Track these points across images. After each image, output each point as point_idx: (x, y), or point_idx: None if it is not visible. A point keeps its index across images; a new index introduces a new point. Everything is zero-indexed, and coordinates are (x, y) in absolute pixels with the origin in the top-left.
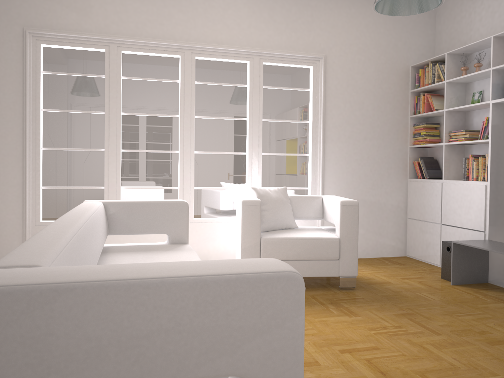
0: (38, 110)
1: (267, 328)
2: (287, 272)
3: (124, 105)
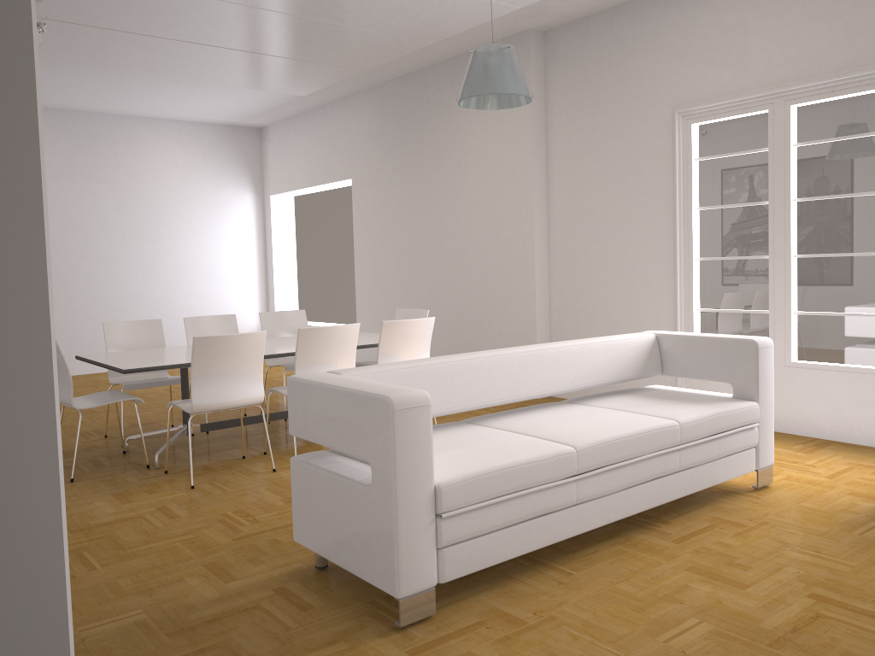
0: (689, 209)
1: (375, 433)
2: (384, 396)
3: (797, 187)
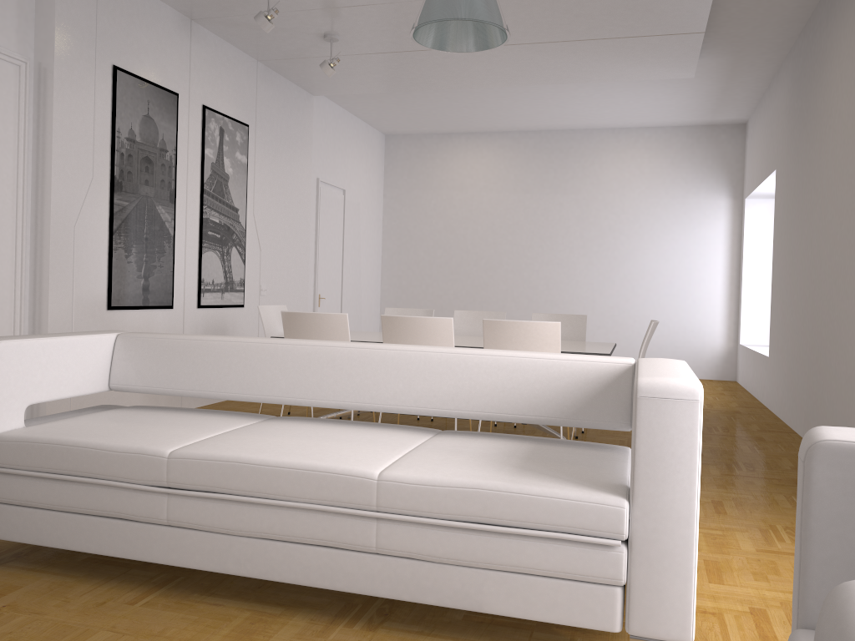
0: None
1: None
2: None
3: None
